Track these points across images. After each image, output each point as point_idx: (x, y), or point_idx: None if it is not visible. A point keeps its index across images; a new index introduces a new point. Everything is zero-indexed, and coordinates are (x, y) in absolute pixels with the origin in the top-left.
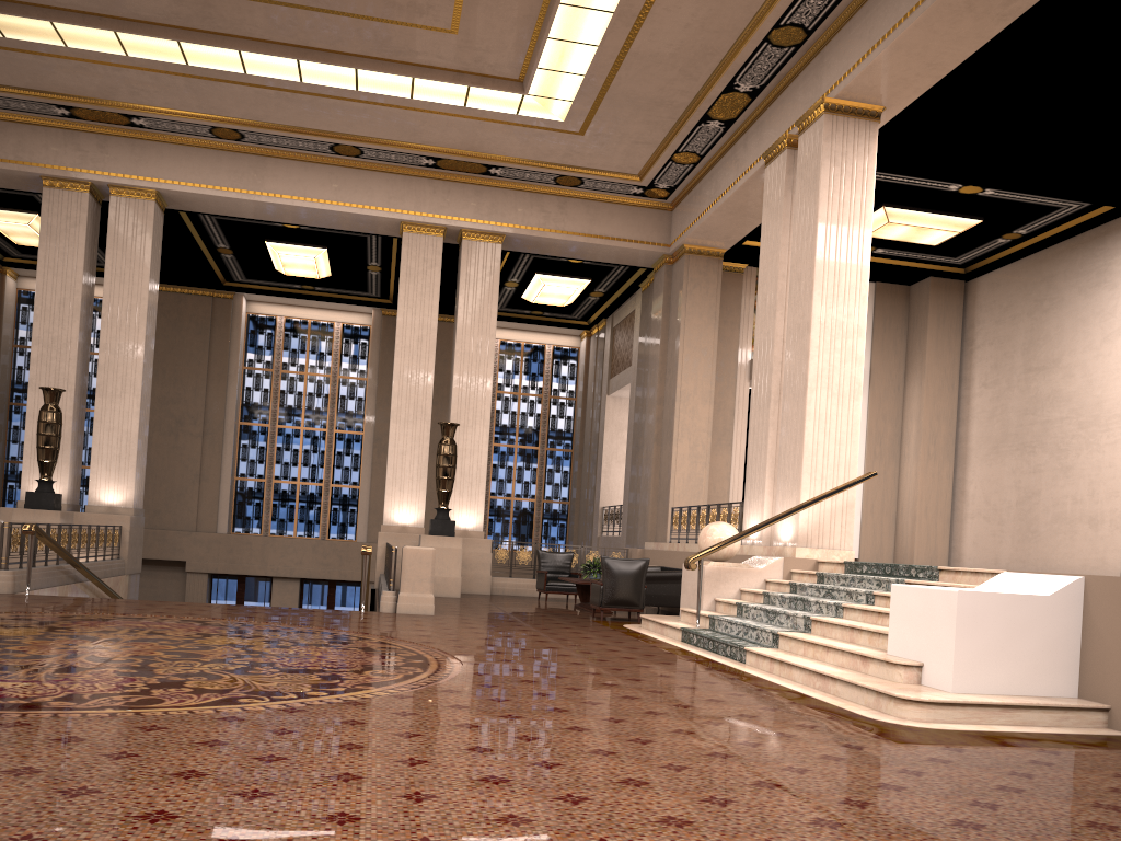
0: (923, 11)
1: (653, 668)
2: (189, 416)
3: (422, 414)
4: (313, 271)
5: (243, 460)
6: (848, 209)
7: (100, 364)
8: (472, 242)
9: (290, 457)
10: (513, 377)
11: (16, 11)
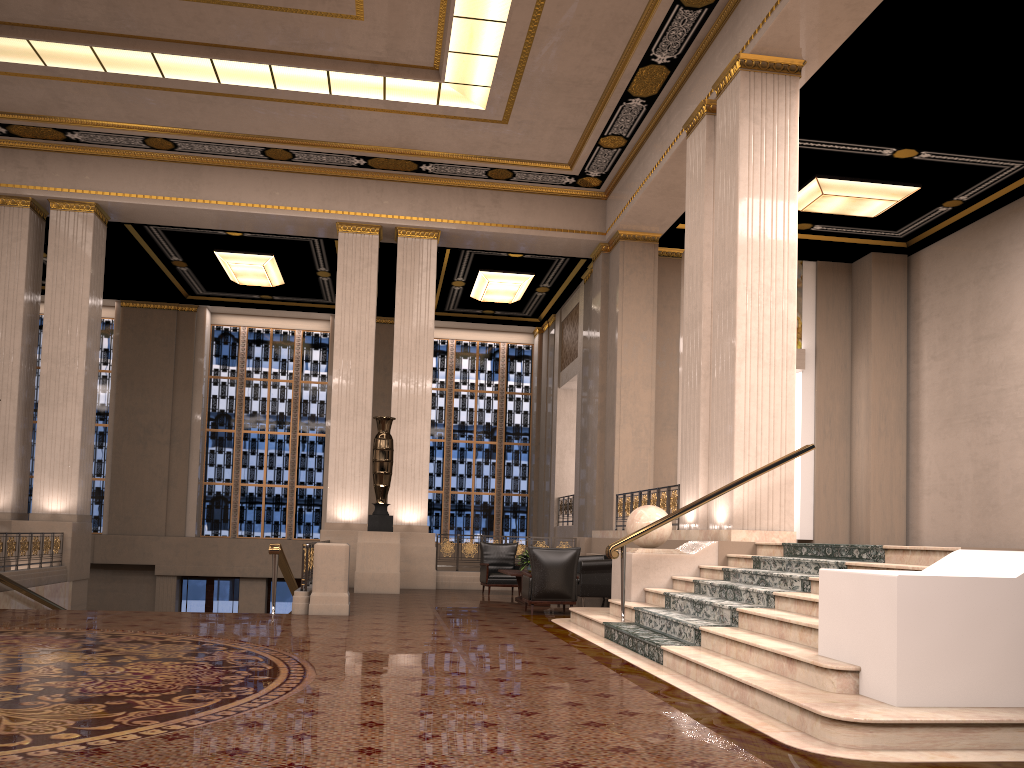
0: None
1: (546, 676)
2: (157, 425)
3: (362, 410)
4: (265, 279)
5: (211, 465)
6: (771, 168)
7: (42, 373)
8: (407, 239)
9: (256, 460)
10: (470, 375)
11: None
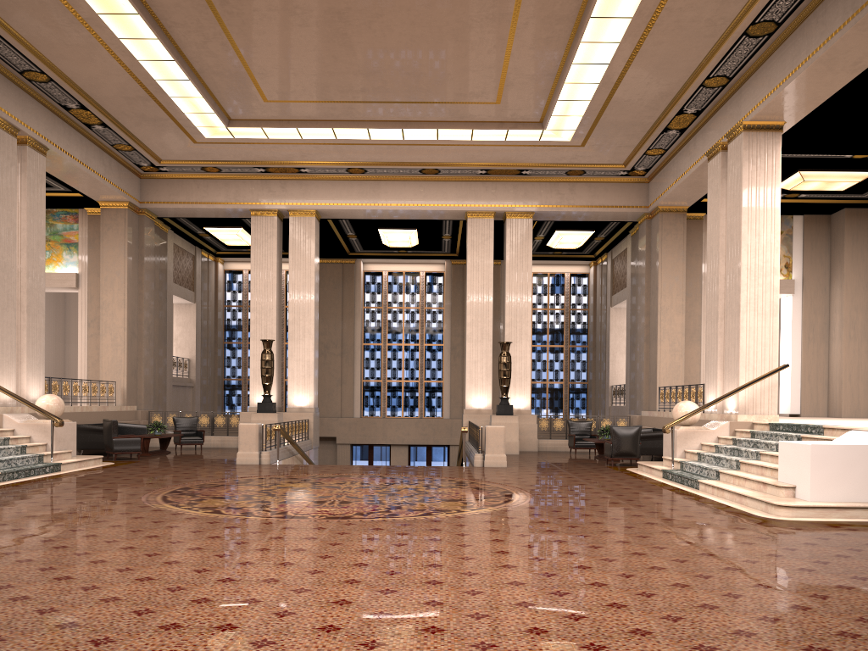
0: (799, 74)
1: (640, 494)
2: (332, 342)
3: (486, 335)
4: (407, 243)
5: (366, 368)
6: (763, 192)
7: (289, 320)
8: (512, 219)
9: (396, 364)
10: (543, 298)
11: (243, 125)
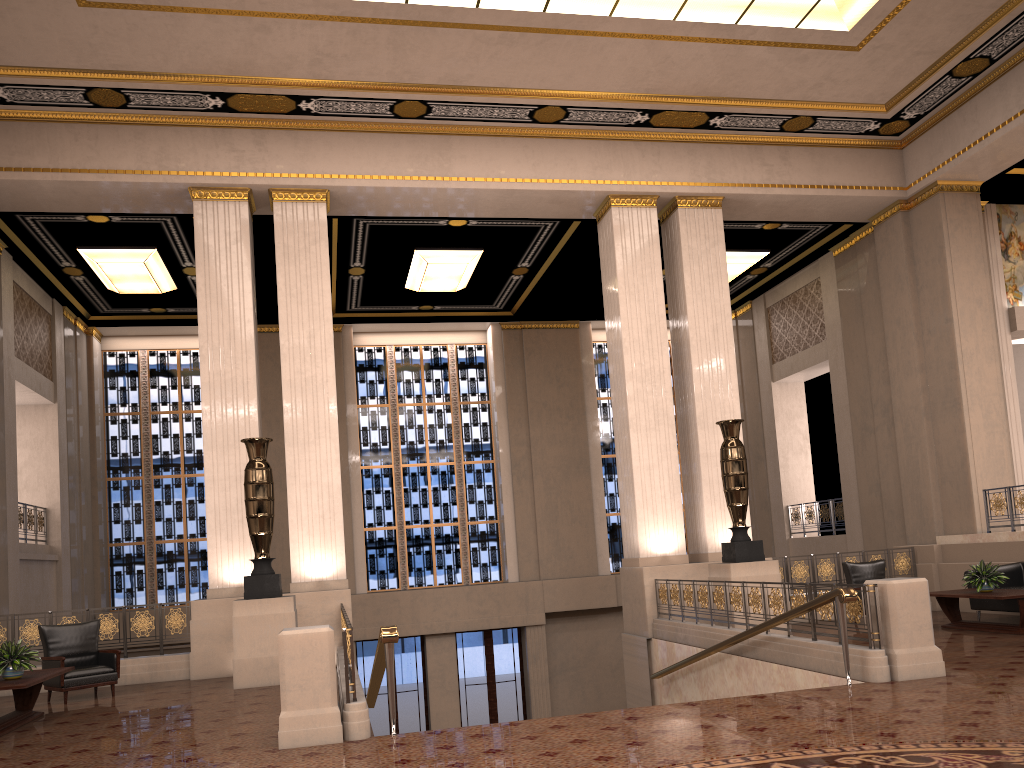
0: None
1: None
2: None
3: (663, 418)
4: (455, 281)
5: (369, 508)
6: None
7: (285, 406)
8: (689, 210)
9: (419, 498)
10: None
11: None
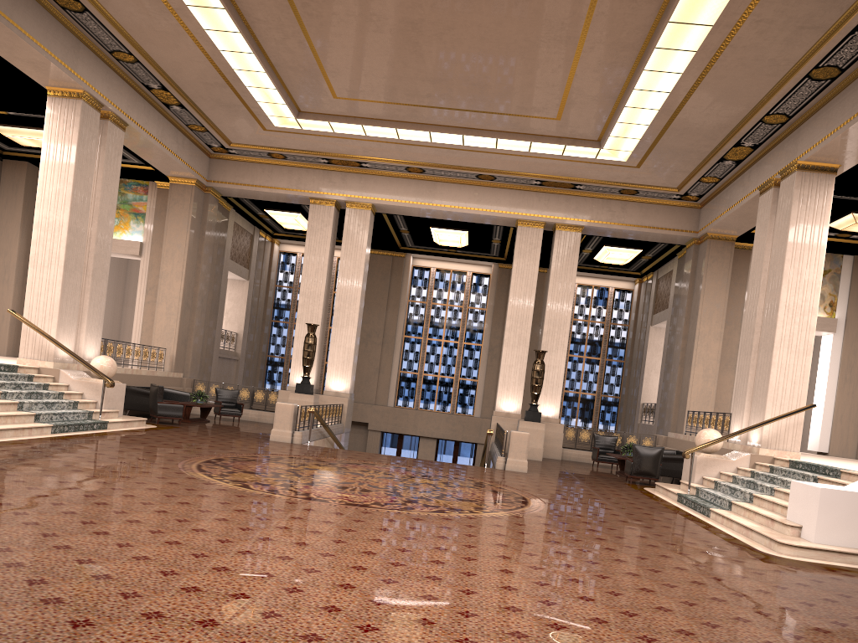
0: (856, 121)
1: (651, 515)
2: (375, 331)
3: (523, 342)
4: (457, 243)
5: (405, 360)
6: (810, 232)
7: (335, 307)
8: (562, 231)
9: (434, 359)
10: (585, 309)
11: (311, 117)
